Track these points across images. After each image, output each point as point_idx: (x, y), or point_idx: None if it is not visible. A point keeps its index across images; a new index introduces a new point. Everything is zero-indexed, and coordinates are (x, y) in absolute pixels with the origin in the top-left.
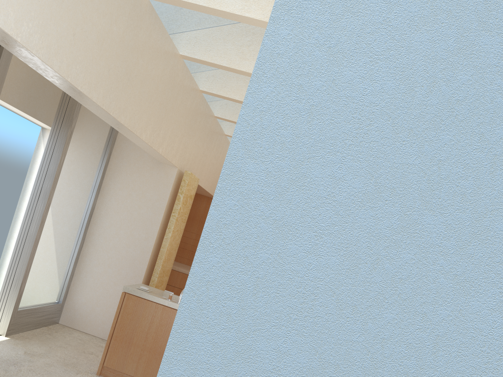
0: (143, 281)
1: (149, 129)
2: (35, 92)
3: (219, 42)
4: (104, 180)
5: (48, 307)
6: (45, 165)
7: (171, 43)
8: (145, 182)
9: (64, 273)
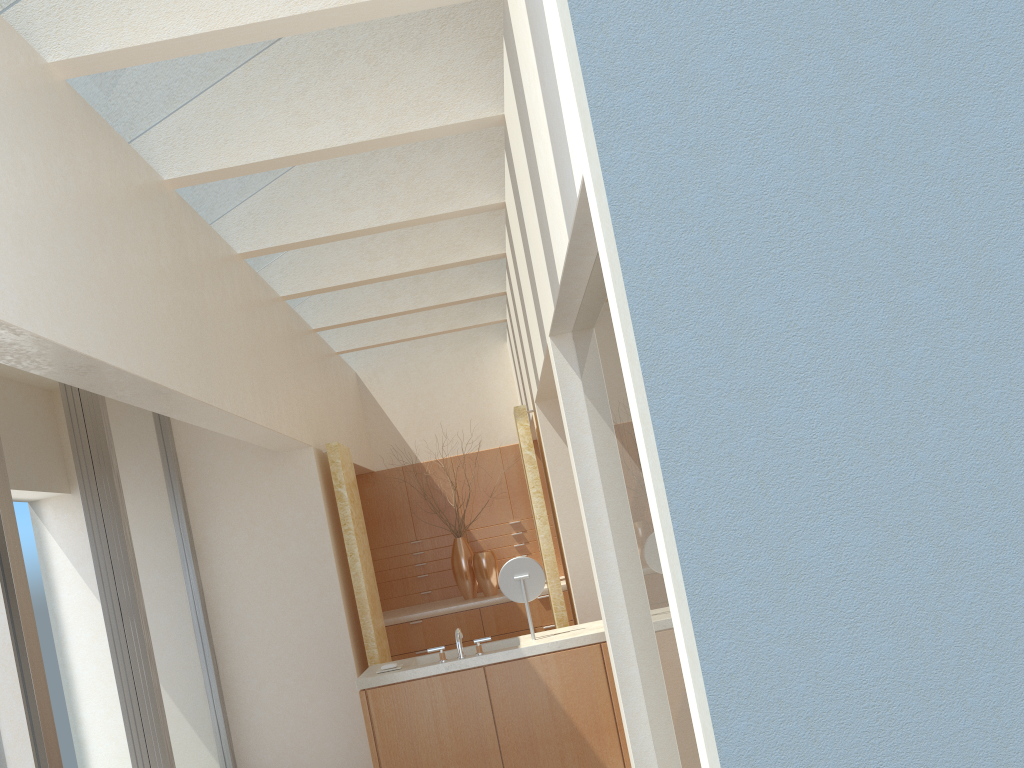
0: (356, 666)
1: (259, 401)
2: (3, 444)
3: (294, 202)
4: (195, 534)
5: None
6: (104, 556)
7: (223, 242)
8: (269, 500)
9: (214, 728)
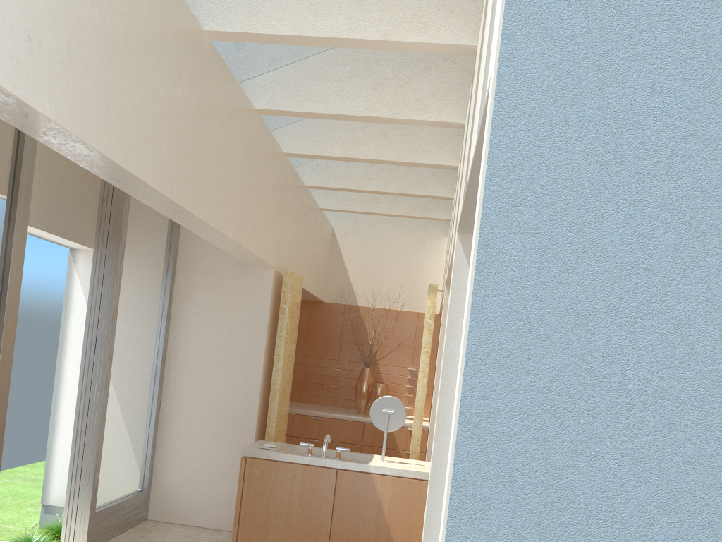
0: (255, 436)
1: (235, 221)
2: (57, 201)
3: (307, 81)
4: (174, 306)
5: (131, 499)
6: (96, 300)
7: (244, 95)
8: (231, 298)
9: (143, 447)
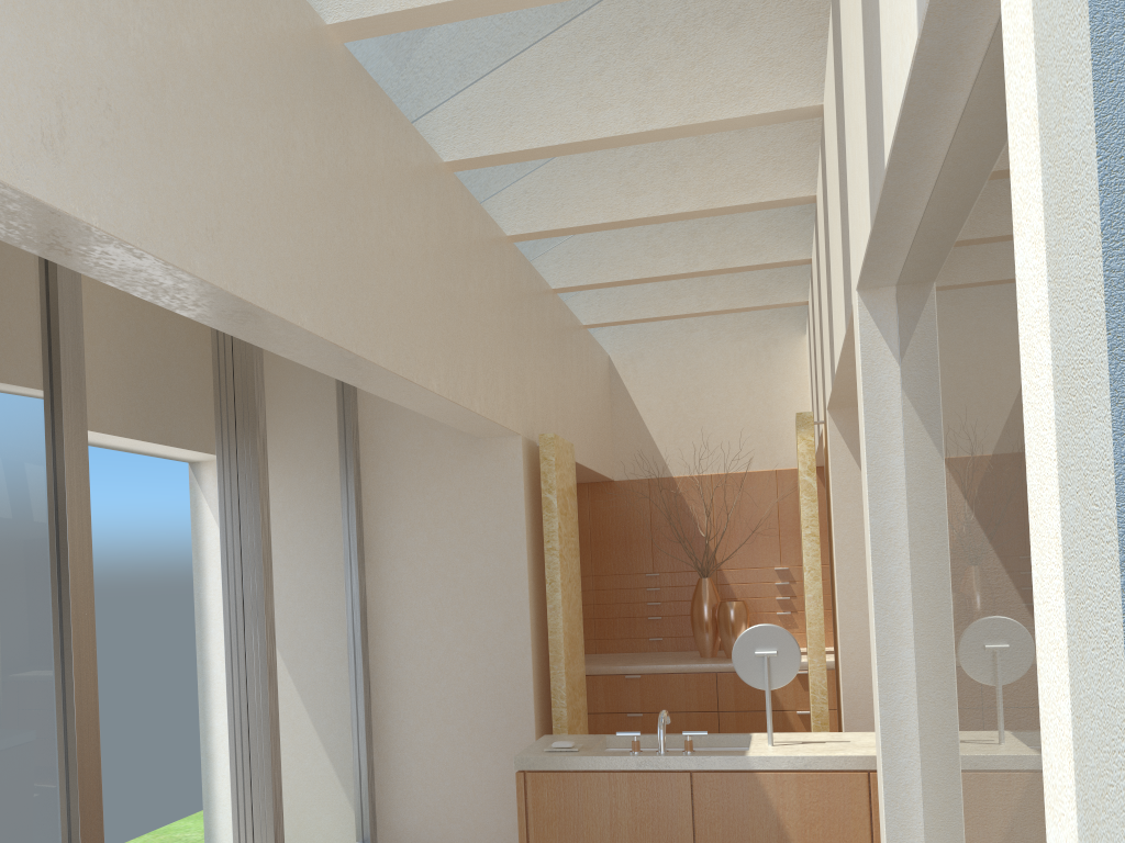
0: (536, 726)
1: (440, 362)
2: (151, 387)
3: (526, 95)
4: (366, 528)
5: None
6: (234, 539)
7: (420, 140)
8: (458, 497)
9: (353, 771)
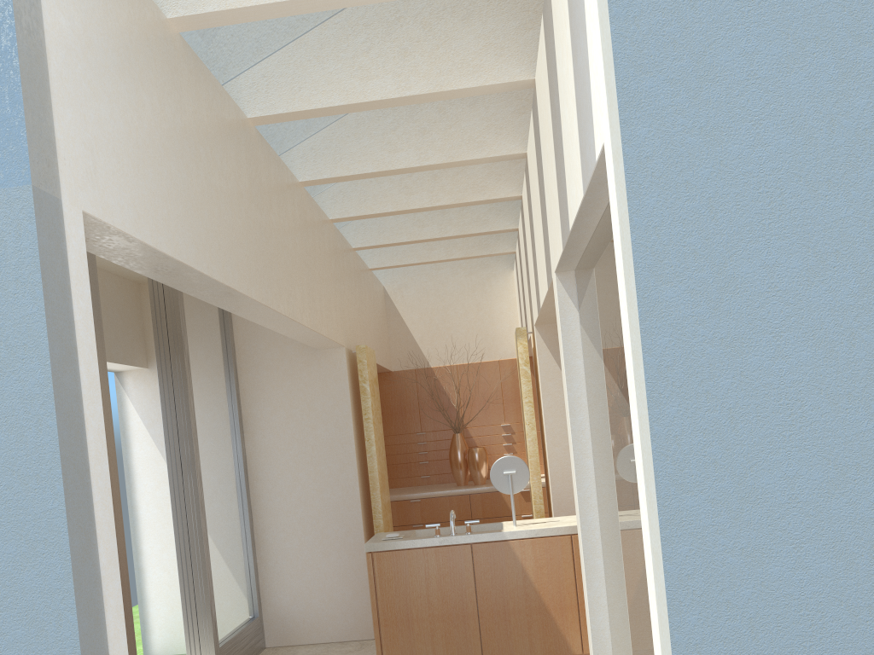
0: (364, 532)
1: (306, 306)
2: None
3: (349, 141)
4: (244, 410)
5: (247, 628)
6: (172, 422)
7: (288, 172)
8: (305, 388)
9: (246, 570)
